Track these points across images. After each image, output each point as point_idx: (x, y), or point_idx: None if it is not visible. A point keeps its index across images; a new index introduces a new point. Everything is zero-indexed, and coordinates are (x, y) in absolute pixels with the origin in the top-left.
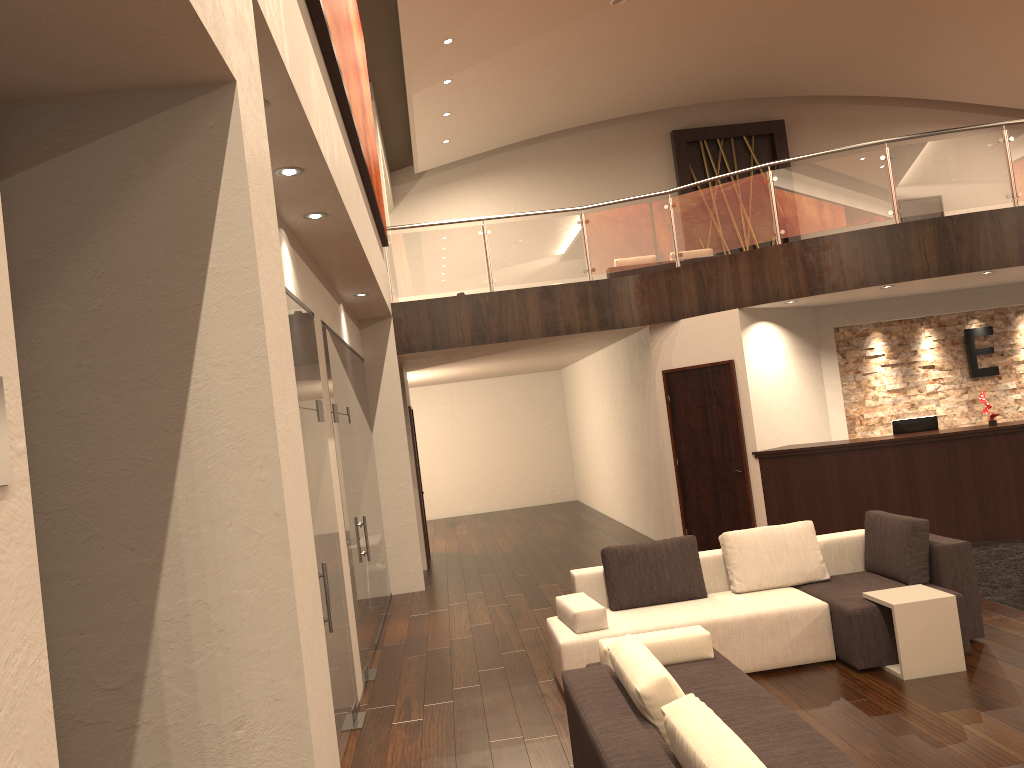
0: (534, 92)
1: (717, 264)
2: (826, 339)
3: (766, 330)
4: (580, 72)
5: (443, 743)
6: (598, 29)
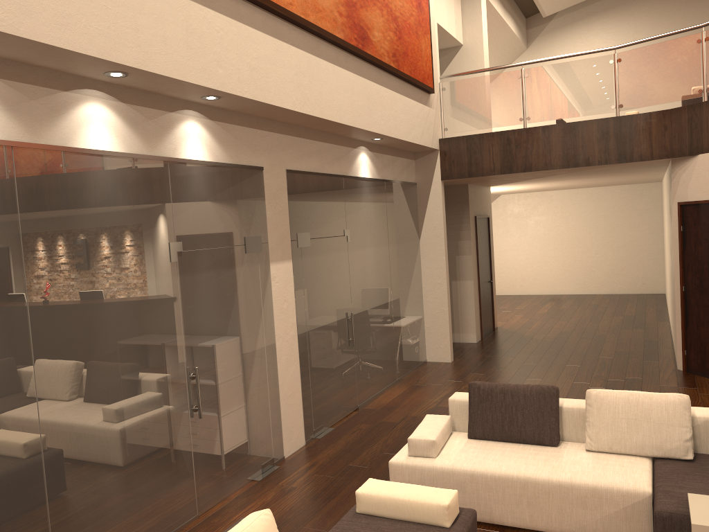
0: None
1: None
2: None
3: None
4: None
5: (278, 516)
6: None
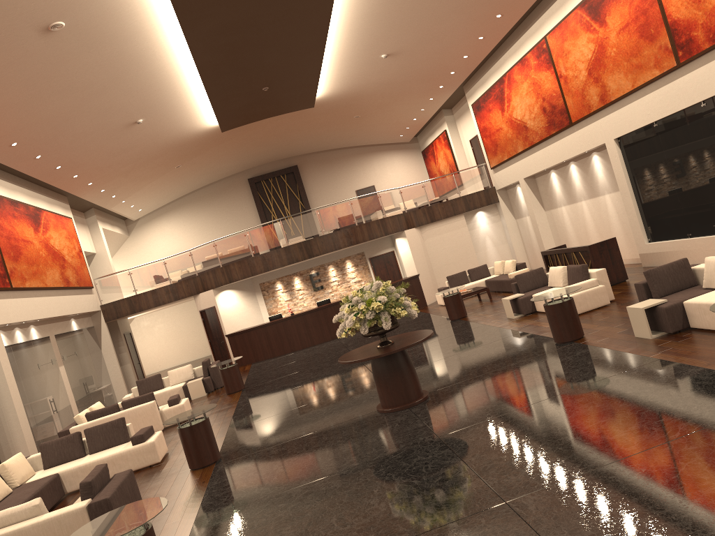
0: (168, 189)
1: (204, 275)
2: (257, 288)
3: (227, 293)
4: (184, 179)
5: None
6: (178, 172)
